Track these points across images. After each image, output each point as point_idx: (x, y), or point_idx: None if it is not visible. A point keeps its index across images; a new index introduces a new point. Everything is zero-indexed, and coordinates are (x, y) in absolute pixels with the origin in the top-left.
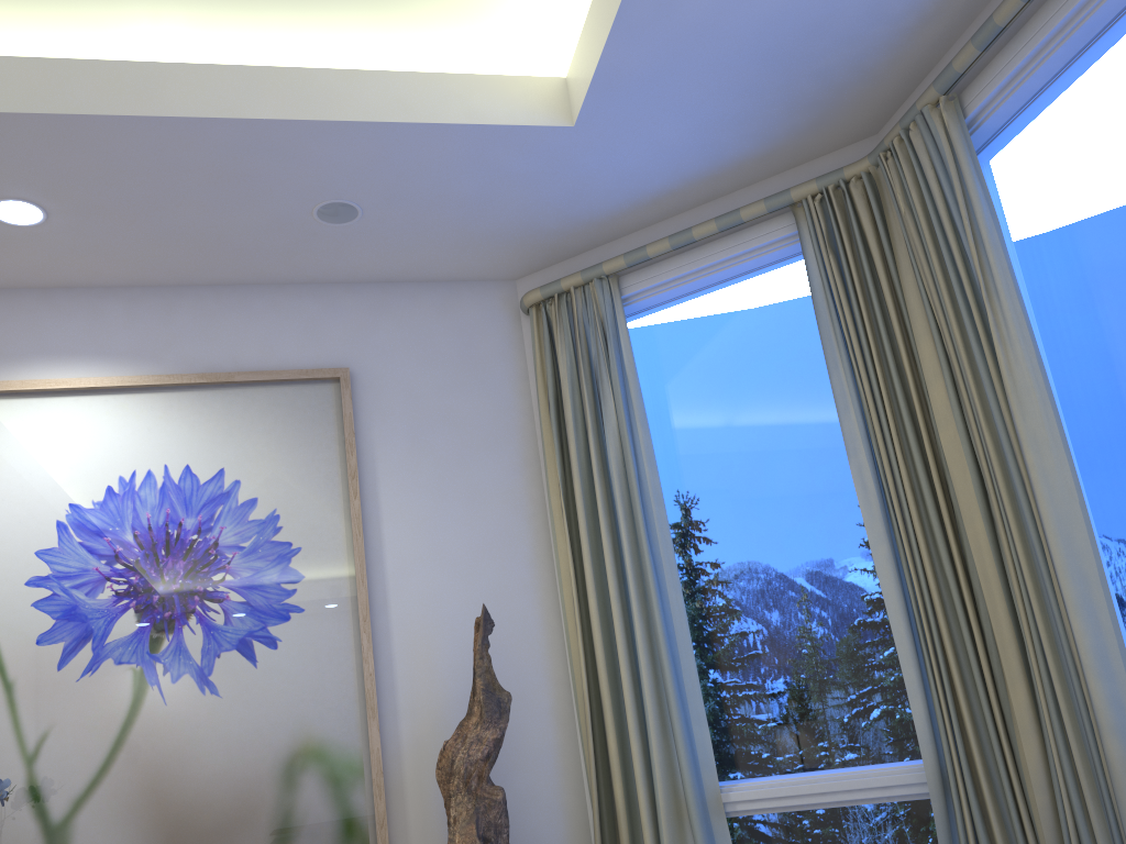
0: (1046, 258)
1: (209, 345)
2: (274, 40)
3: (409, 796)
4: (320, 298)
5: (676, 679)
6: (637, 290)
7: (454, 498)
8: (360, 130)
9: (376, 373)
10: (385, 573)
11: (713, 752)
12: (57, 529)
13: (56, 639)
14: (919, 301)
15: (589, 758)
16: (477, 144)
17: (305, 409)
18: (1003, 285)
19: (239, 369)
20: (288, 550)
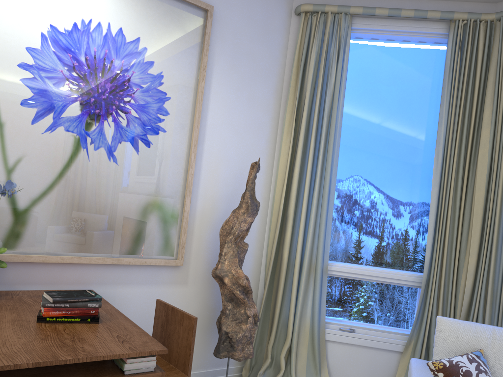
0: None
1: None
2: None
3: (195, 236)
4: None
5: (326, 215)
6: (359, 27)
7: (243, 97)
8: None
9: (223, 15)
10: (206, 125)
11: (329, 248)
12: (41, 38)
13: (33, 105)
14: (492, 90)
15: (275, 238)
16: None
17: (187, 20)
18: None
19: None
20: (164, 97)
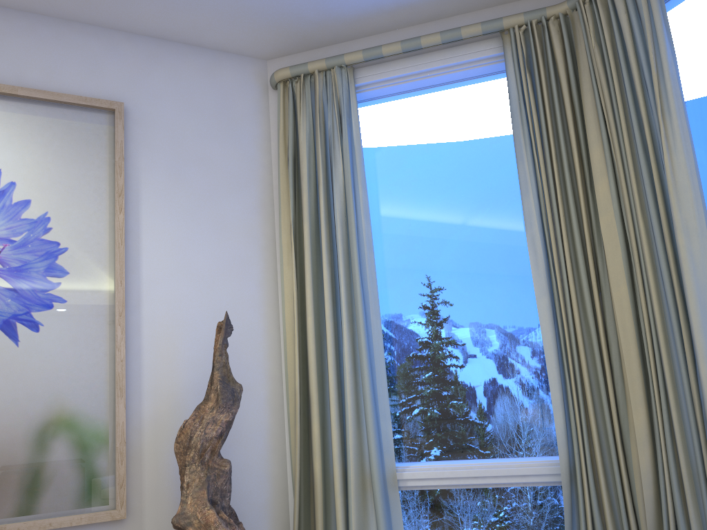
0: (704, 94)
1: None
2: None
3: (146, 462)
4: (102, 40)
5: (372, 384)
6: (368, 81)
7: (203, 225)
8: None
9: (146, 112)
10: (140, 278)
11: (393, 441)
12: None
13: None
14: (594, 117)
15: (296, 440)
16: None
17: (81, 131)
18: (676, 107)
19: (22, 86)
20: (56, 248)
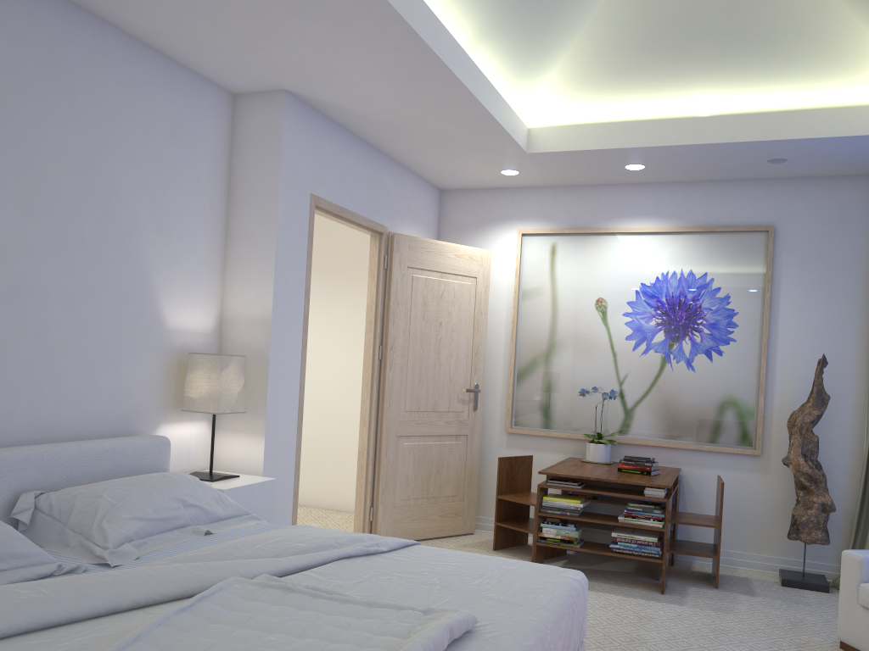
0: None
1: (706, 212)
2: (755, 95)
3: (773, 429)
4: (764, 187)
5: None
6: None
7: (820, 295)
8: (791, 141)
9: (788, 228)
10: (777, 328)
11: None
12: (635, 293)
13: (632, 338)
14: None
15: (867, 432)
16: (853, 140)
17: (748, 245)
18: None
19: (718, 224)
20: (732, 313)
